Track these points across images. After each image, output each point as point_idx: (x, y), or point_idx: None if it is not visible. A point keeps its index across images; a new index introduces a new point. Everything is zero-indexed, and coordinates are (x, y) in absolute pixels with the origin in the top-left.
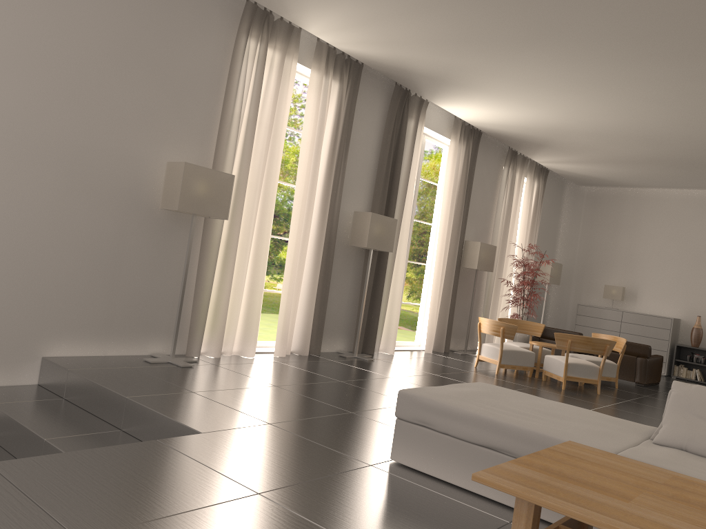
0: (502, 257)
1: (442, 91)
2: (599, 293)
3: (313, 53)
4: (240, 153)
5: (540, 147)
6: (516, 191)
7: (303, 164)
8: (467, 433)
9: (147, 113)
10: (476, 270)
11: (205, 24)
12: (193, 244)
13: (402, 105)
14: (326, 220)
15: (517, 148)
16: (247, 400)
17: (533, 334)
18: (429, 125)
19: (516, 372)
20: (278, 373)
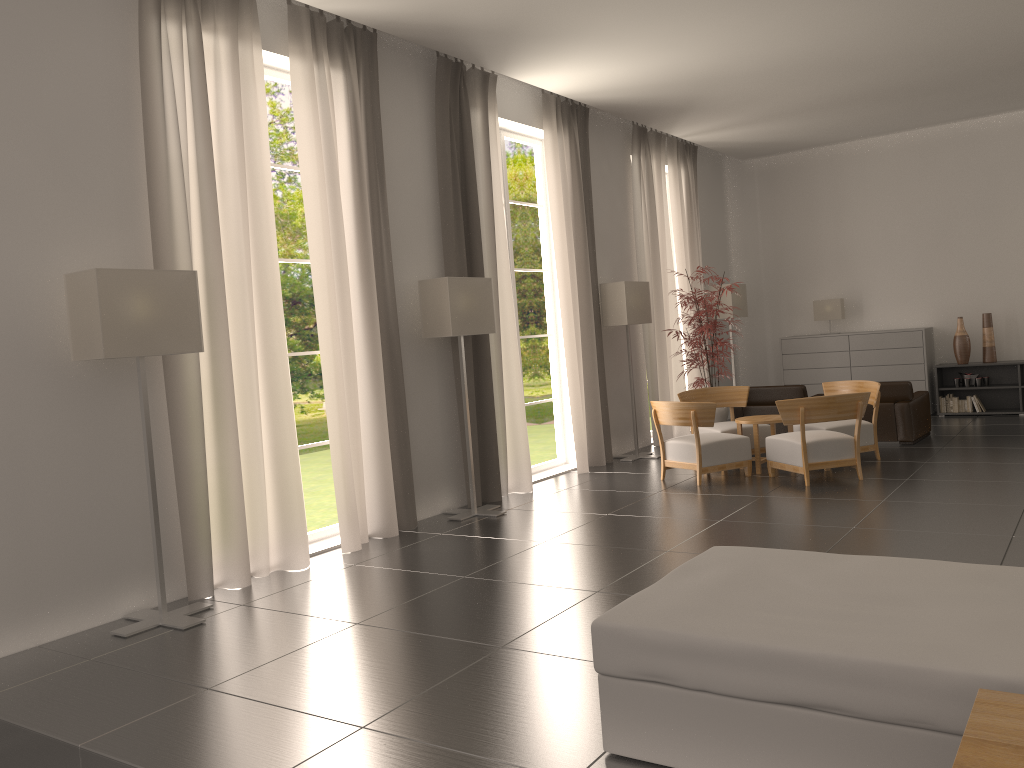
0: (659, 296)
1: (516, 51)
2: (807, 314)
3: (286, 28)
4: (199, 229)
5: (682, 112)
6: (657, 190)
7: (314, 223)
8: (744, 685)
9: (2, 194)
10: (627, 326)
11: (73, 9)
12: (154, 407)
13: (455, 88)
14: (376, 308)
15: (646, 122)
16: (311, 677)
17: (734, 405)
18: (505, 113)
19: (725, 473)
20: (357, 591)
